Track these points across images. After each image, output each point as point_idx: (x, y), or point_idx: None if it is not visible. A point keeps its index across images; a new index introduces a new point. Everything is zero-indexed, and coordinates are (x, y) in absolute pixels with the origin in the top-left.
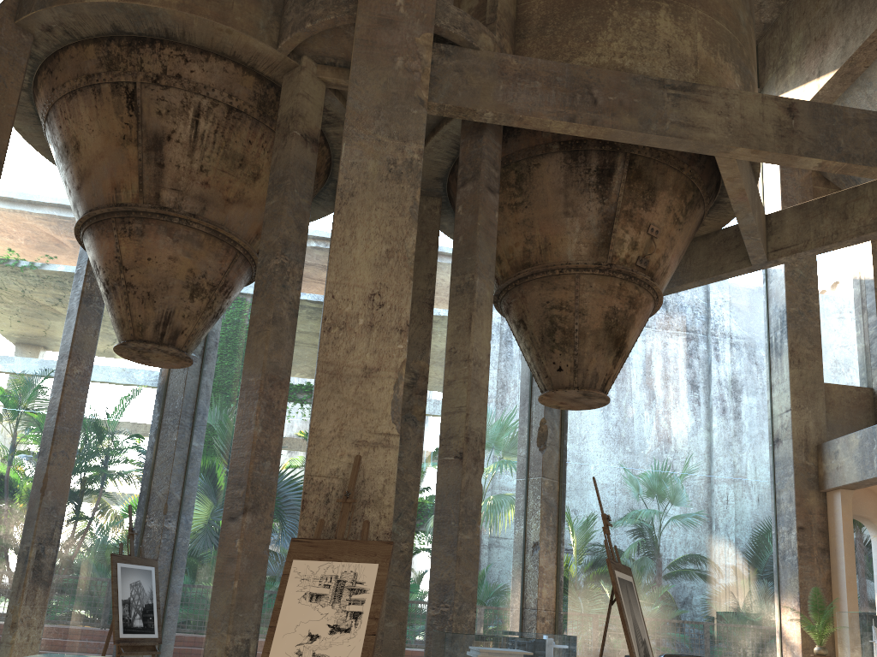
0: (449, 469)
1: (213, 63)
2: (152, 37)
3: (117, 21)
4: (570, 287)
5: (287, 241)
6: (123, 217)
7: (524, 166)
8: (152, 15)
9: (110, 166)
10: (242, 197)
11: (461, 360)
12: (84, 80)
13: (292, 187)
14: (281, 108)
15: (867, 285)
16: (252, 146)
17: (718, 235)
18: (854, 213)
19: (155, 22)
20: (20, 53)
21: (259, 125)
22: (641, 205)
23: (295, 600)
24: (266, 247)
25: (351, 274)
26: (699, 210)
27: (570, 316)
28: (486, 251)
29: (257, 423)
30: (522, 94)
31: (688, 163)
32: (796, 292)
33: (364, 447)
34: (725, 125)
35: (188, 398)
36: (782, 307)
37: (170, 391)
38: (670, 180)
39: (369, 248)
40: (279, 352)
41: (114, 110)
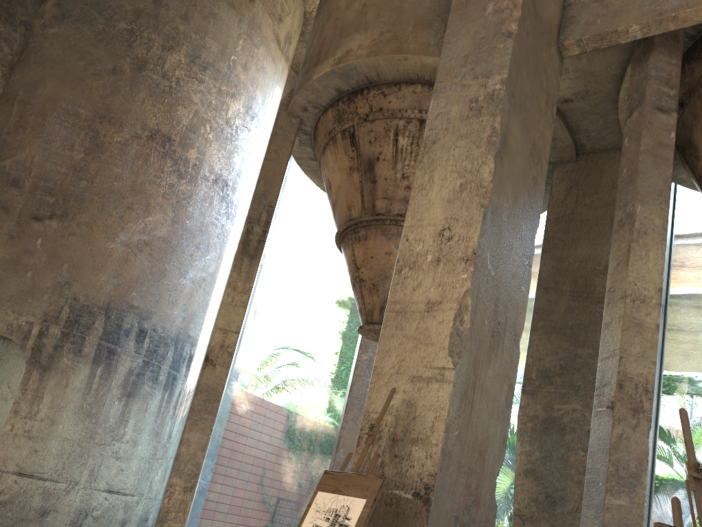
0: (601, 421)
1: (404, 90)
2: (361, 87)
3: (336, 85)
4: None
5: None
6: (354, 229)
7: None
8: (353, 70)
9: (344, 193)
10: None
11: (618, 298)
12: (327, 136)
13: None
14: None
15: None
16: None
17: None
18: None
19: (357, 74)
20: (289, 131)
21: None
22: None
23: None
24: None
25: (425, 215)
26: None
27: None
28: (654, 176)
29: None
30: None
31: None
32: None
33: (418, 383)
34: None
35: None
36: None
37: None
38: None
39: (444, 187)
40: None
41: (343, 151)
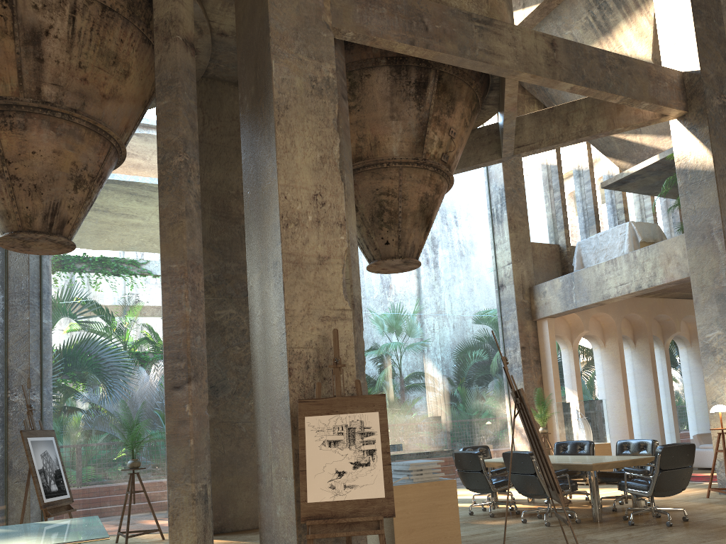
0: None
1: None
2: None
3: None
4: (395, 177)
5: (186, 140)
6: (3, 111)
7: (357, 76)
8: None
9: None
10: (116, 93)
11: None
12: None
13: (183, 90)
14: (156, 11)
15: (552, 169)
16: (123, 45)
17: (474, 133)
18: (573, 121)
19: None
20: None
21: (128, 24)
22: (445, 112)
23: (316, 447)
24: (166, 145)
25: (296, 177)
26: (476, 115)
27: (395, 201)
28: (347, 150)
29: (187, 305)
30: (374, 18)
31: (475, 80)
32: (510, 175)
33: (328, 322)
34: (514, 54)
35: (33, 279)
36: (501, 186)
37: (11, 273)
38: (464, 92)
39: (307, 155)
40: (193, 240)
41: None
